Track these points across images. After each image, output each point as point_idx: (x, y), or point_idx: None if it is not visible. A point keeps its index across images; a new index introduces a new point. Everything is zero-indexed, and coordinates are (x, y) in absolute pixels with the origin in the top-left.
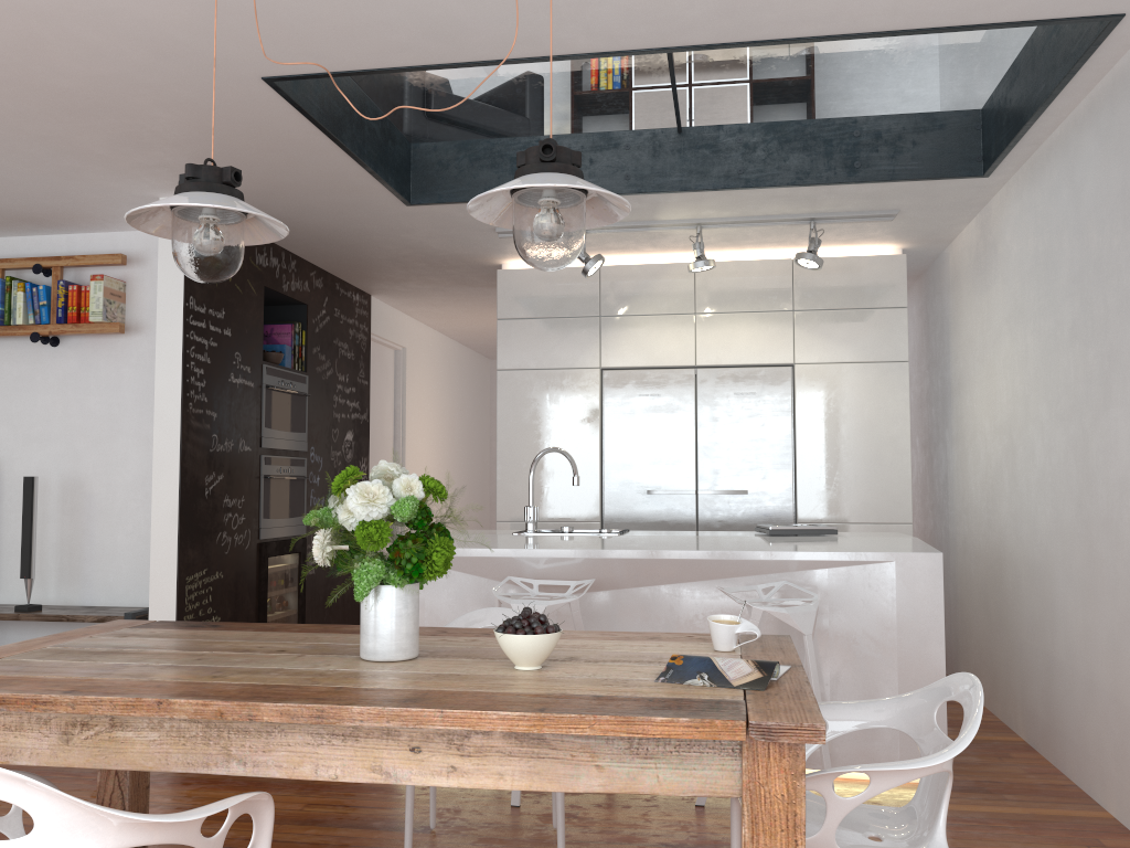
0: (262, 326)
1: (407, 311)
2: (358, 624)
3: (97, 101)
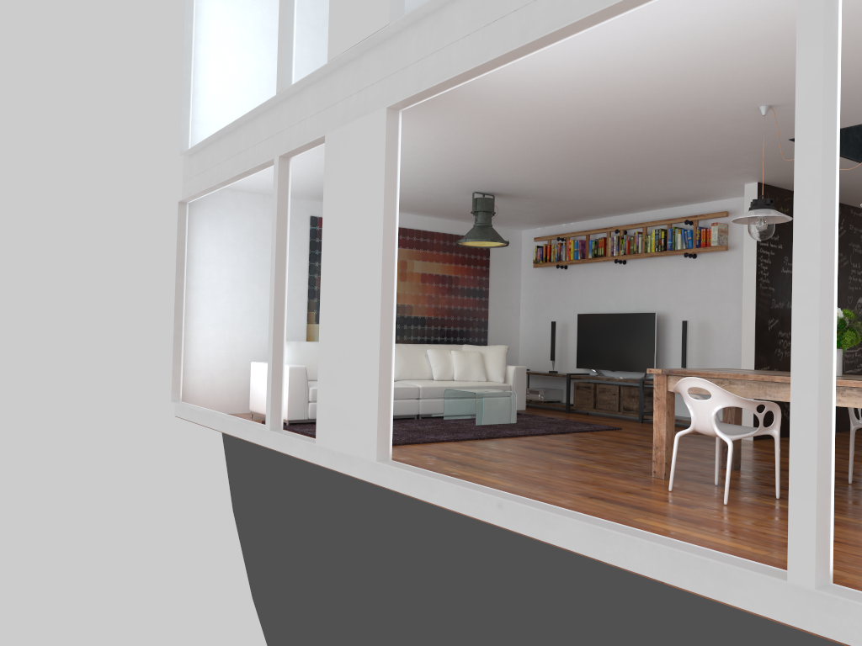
0: None
1: None
2: None
3: (717, 157)
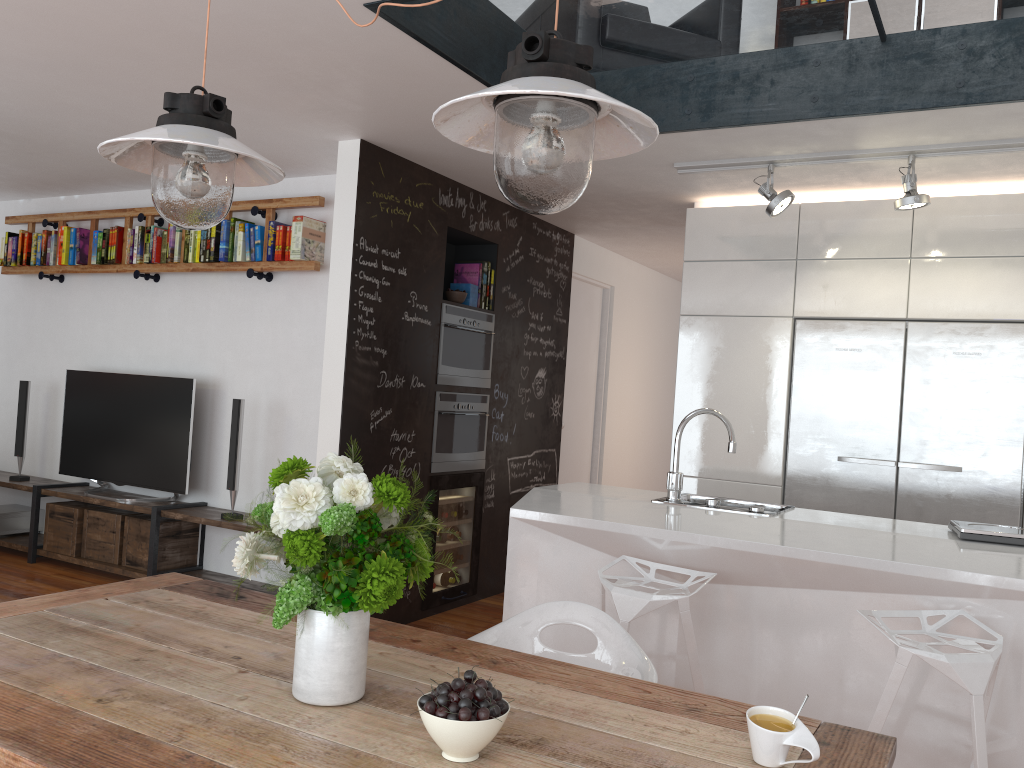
0: (443, 265)
1: (616, 250)
2: None
3: (232, 44)
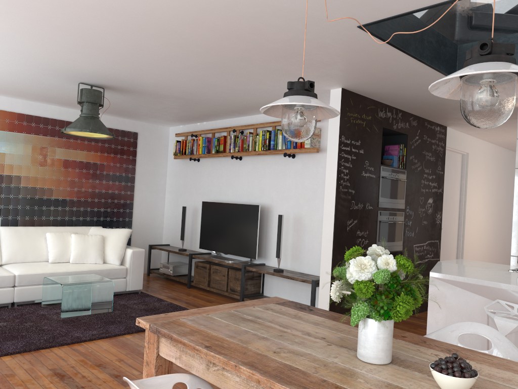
0: (380, 147)
1: (469, 133)
2: None
3: (290, 50)
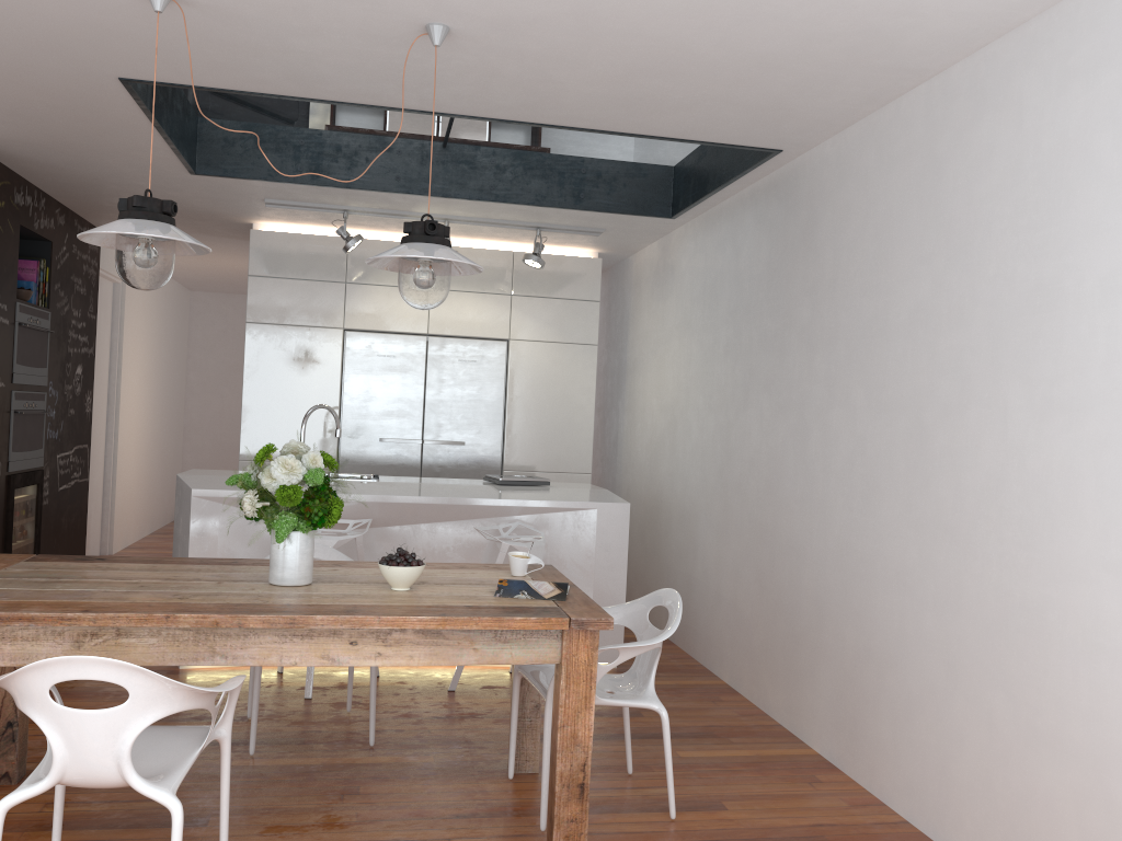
0: (17, 264)
1: None
2: (78, 551)
3: None
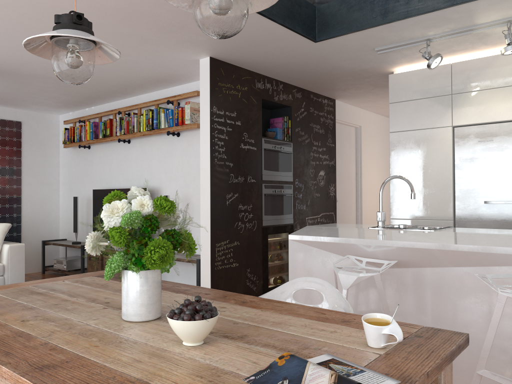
0: (260, 119)
1: (360, 107)
2: None
3: (130, 10)
